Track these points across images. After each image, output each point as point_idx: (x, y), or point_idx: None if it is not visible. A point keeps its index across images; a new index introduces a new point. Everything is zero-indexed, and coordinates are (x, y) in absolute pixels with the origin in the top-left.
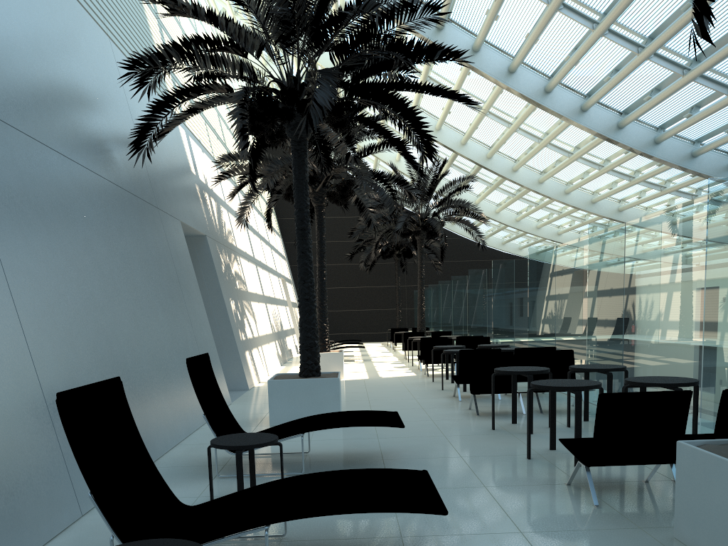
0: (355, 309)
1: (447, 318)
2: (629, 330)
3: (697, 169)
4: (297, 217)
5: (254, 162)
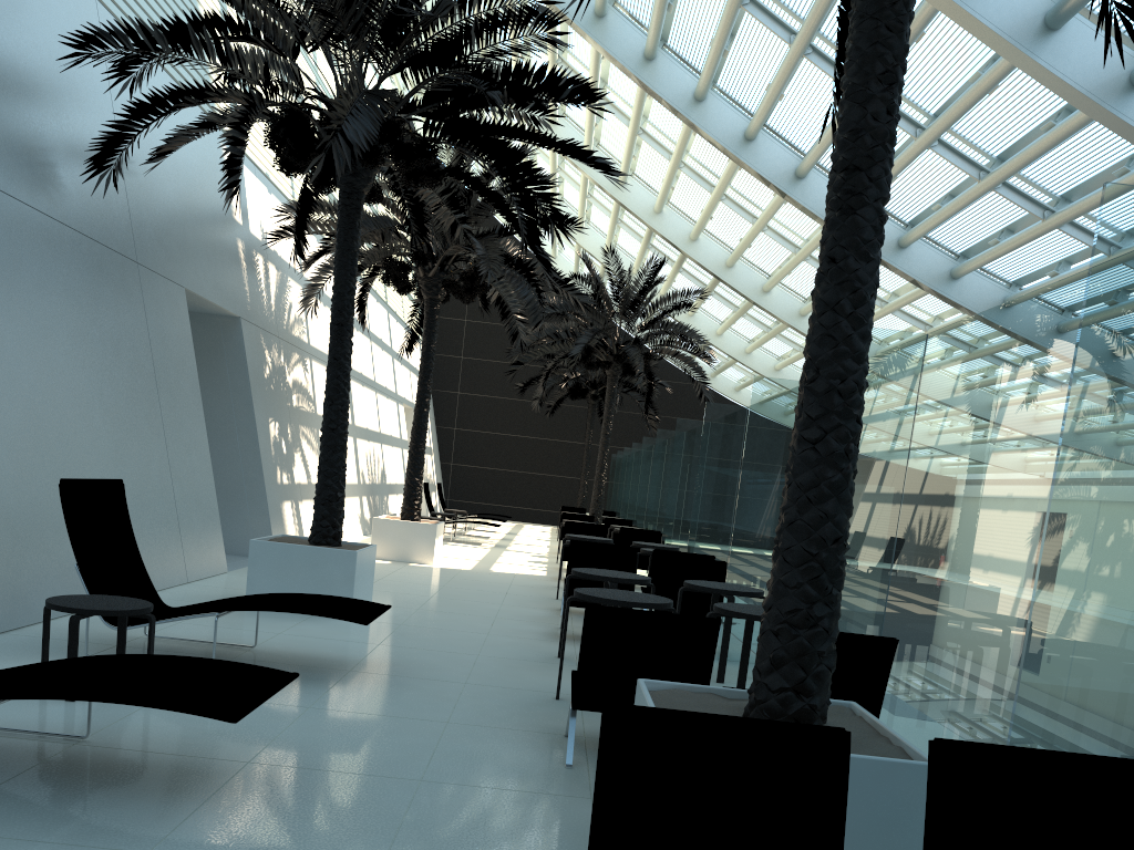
0: (523, 471)
1: None
2: None
3: None
4: (334, 306)
5: (301, 216)
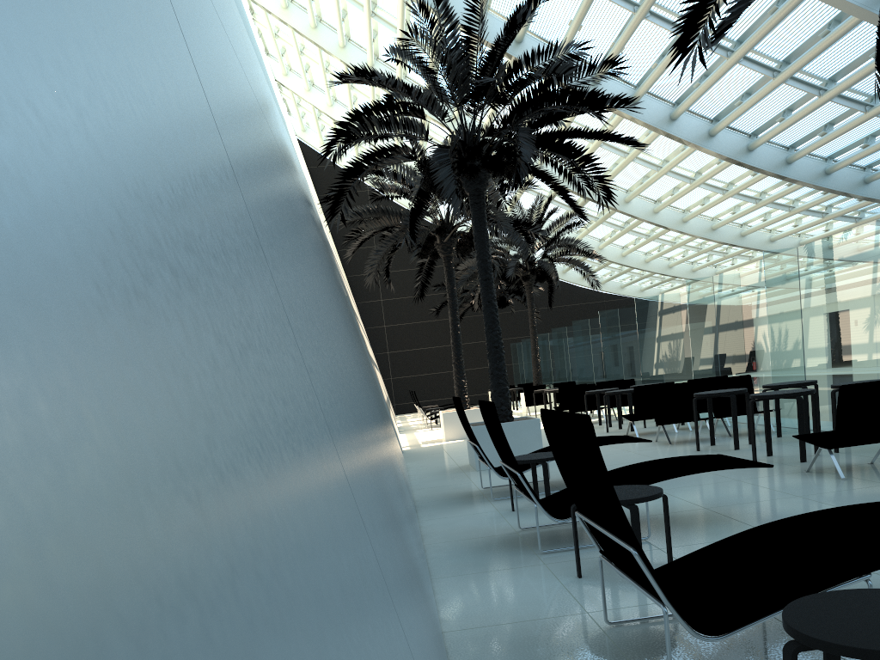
0: (443, 371)
1: (564, 368)
2: (810, 348)
3: (832, 186)
4: (481, 268)
5: (415, 218)
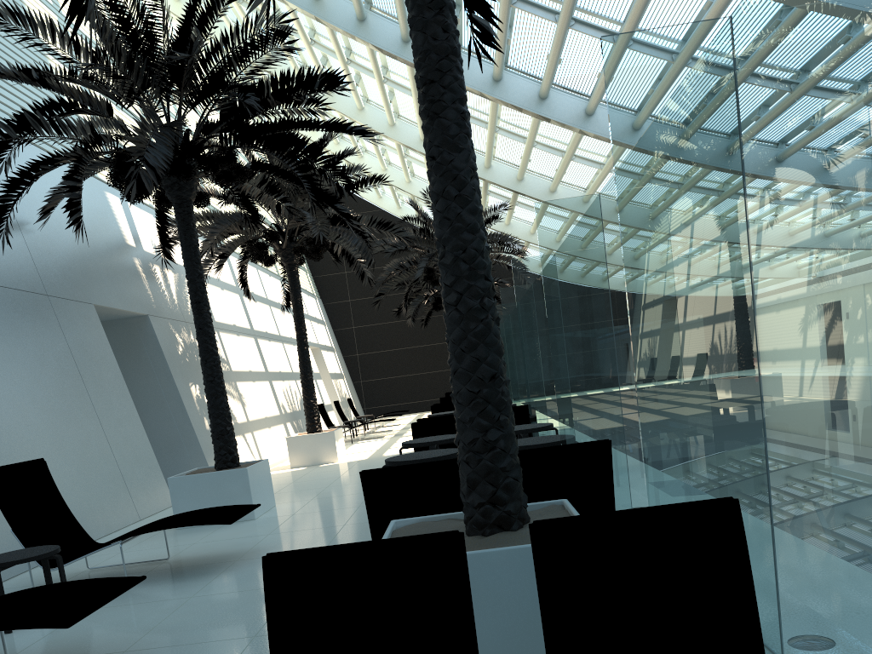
0: (415, 373)
1: None
2: None
3: None
4: (190, 289)
5: (161, 229)
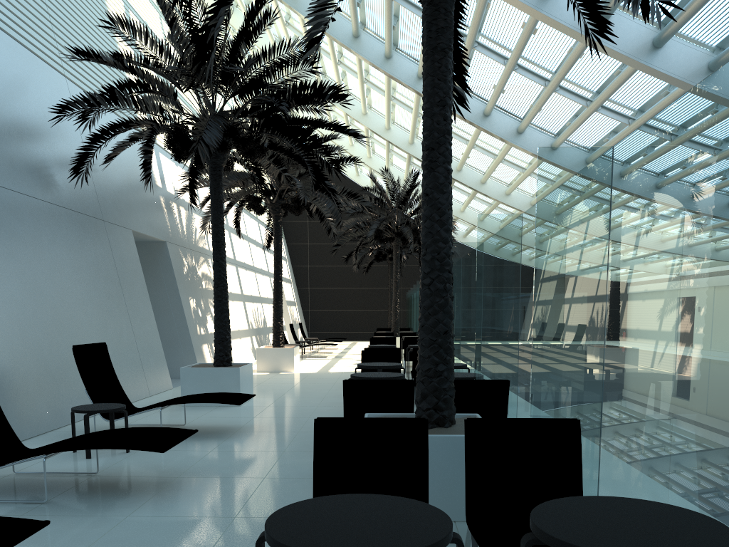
0: (353, 309)
1: None
2: None
3: None
4: (213, 231)
5: (192, 181)
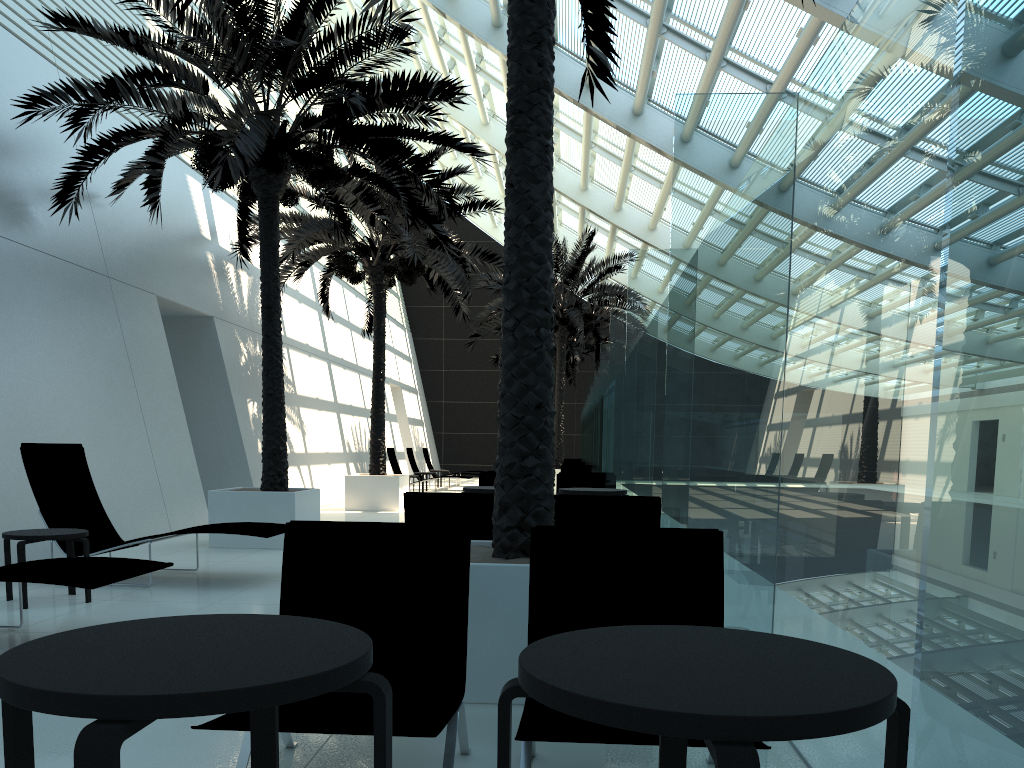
0: None
1: None
2: None
3: None
4: (262, 292)
5: (241, 224)
